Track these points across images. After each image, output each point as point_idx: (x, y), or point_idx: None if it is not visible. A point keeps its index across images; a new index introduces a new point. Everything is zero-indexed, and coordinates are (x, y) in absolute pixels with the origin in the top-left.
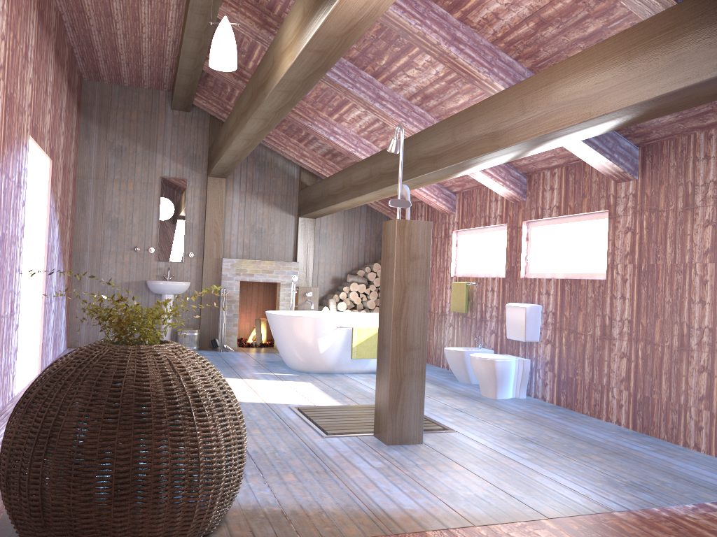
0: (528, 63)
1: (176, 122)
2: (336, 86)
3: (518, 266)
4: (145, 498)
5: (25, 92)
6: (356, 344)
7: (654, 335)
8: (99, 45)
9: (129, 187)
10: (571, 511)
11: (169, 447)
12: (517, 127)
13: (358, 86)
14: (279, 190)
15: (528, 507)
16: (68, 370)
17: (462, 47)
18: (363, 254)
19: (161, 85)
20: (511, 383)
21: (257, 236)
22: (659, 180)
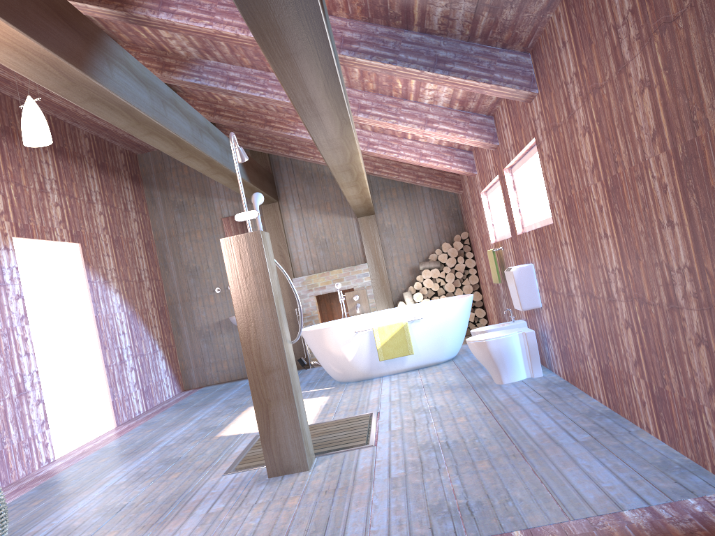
0: (342, 13)
1: None
2: (252, 97)
3: (513, 221)
4: None
5: None
6: (380, 345)
7: (592, 286)
8: (110, 126)
9: (198, 236)
10: None
11: None
12: None
13: (270, 90)
14: (333, 197)
15: None
16: None
17: None
18: (436, 236)
19: None
20: (519, 362)
21: (323, 248)
22: (548, 88)
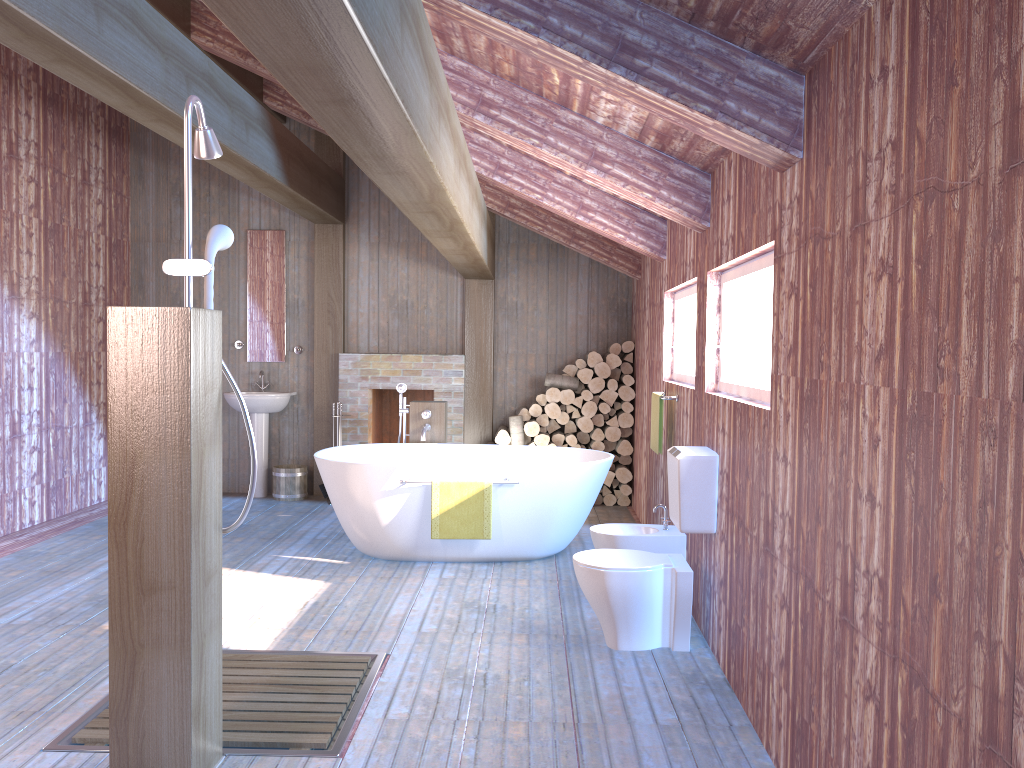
0: None
1: None
2: None
3: (703, 366)
4: None
5: None
6: (438, 512)
7: (815, 569)
8: None
9: (202, 251)
10: None
11: None
12: None
13: None
14: None
15: None
16: None
17: None
18: (584, 336)
19: None
20: (654, 618)
21: (400, 315)
22: (825, 156)
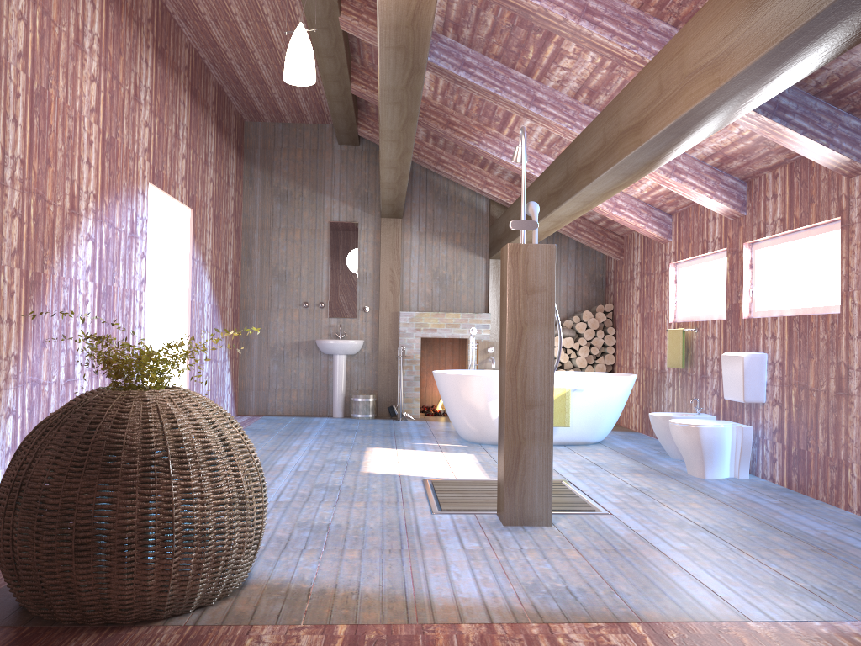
0: None
1: (344, 158)
2: (482, 92)
3: (740, 302)
4: (107, 556)
5: (138, 136)
6: None
7: None
8: (245, 80)
9: (296, 236)
10: (683, 616)
11: (137, 501)
12: (656, 112)
13: (508, 89)
14: (465, 228)
15: (625, 607)
16: (55, 416)
17: (597, 19)
18: (572, 301)
19: (325, 118)
20: (726, 458)
21: (440, 284)
22: None
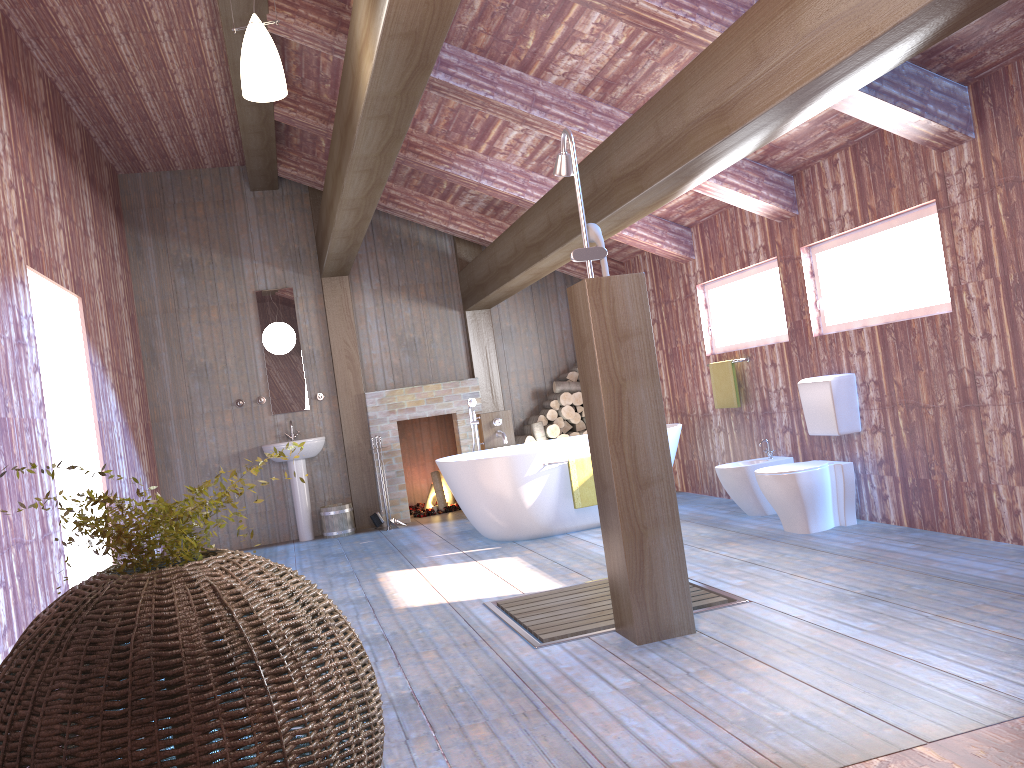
0: None
1: (261, 207)
2: (467, 97)
3: (806, 318)
4: None
5: (4, 202)
6: (577, 485)
7: None
8: (122, 116)
9: (212, 316)
10: (965, 722)
11: (226, 741)
12: (754, 89)
13: (501, 90)
14: (429, 277)
15: (888, 726)
16: (46, 633)
17: None
18: (571, 348)
19: (229, 159)
20: (829, 504)
21: (410, 351)
22: (1012, 131)
